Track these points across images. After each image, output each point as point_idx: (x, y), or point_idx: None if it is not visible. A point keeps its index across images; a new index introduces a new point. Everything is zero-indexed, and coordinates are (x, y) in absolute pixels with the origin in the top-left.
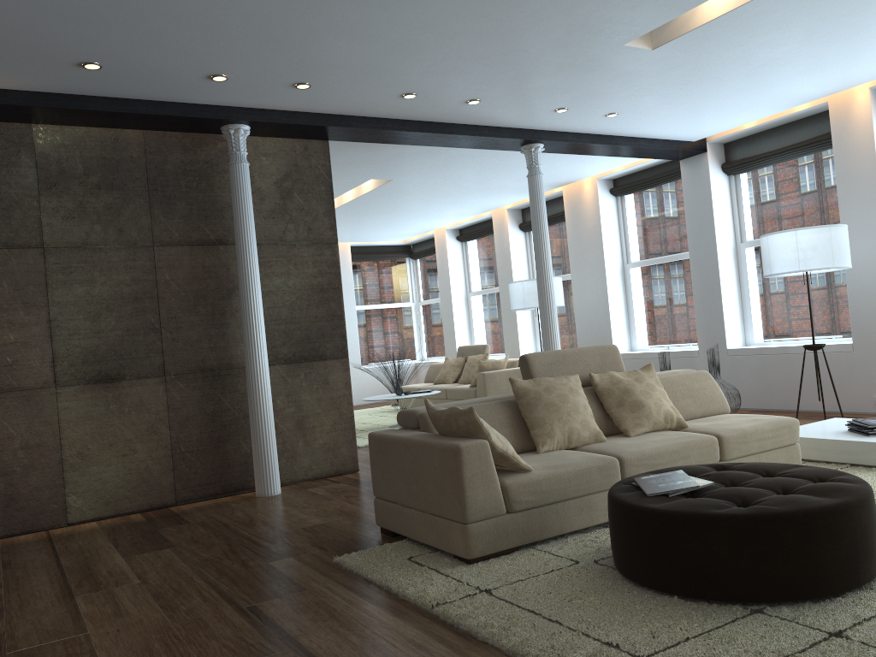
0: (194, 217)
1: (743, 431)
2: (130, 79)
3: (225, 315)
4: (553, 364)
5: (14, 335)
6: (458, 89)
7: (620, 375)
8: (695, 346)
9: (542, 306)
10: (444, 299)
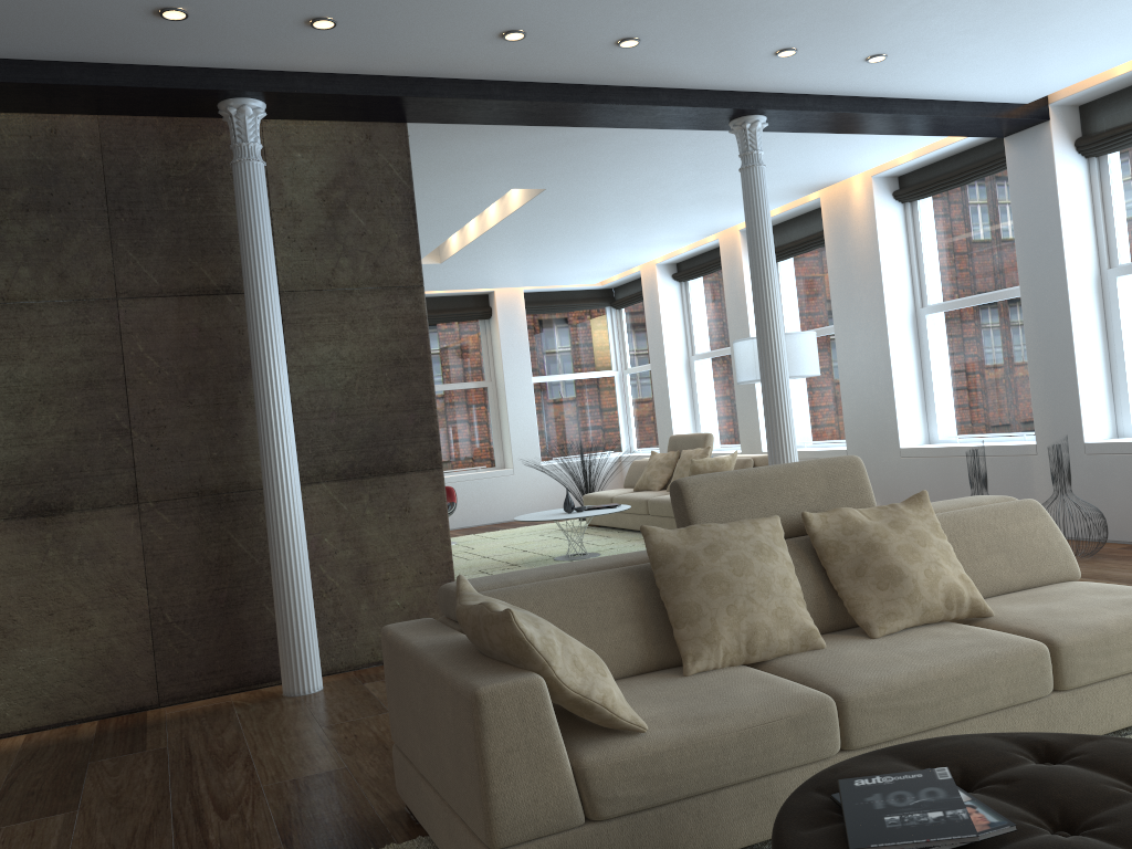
0: (184, 252)
1: (1104, 631)
2: (29, 24)
3: (237, 405)
4: (734, 496)
5: None
6: (593, 18)
7: (862, 516)
8: (1032, 436)
9: (766, 380)
10: (656, 366)
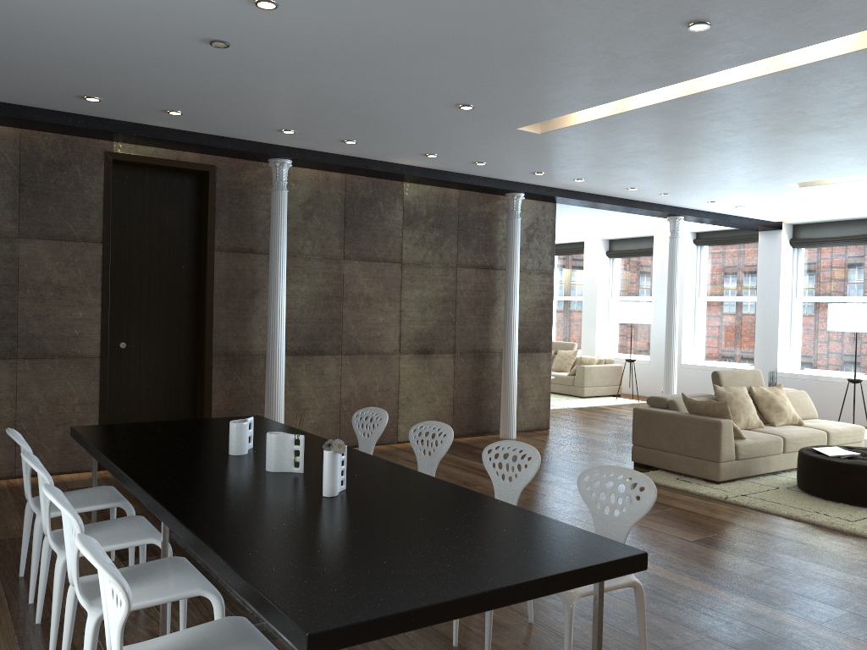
0: (479, 250)
1: (839, 430)
2: (488, 169)
3: (489, 316)
4: (731, 378)
5: (382, 318)
6: (664, 189)
7: (766, 389)
8: (748, 365)
9: (669, 330)
10: None
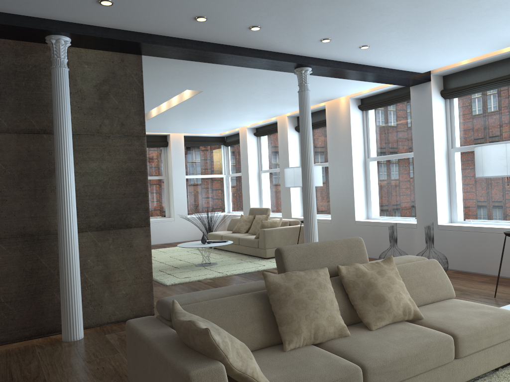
0: (22, 110)
1: (476, 329)
2: None
3: (46, 191)
4: (306, 256)
5: None
6: (241, 15)
7: (365, 268)
8: (414, 219)
9: (305, 190)
10: (244, 174)
